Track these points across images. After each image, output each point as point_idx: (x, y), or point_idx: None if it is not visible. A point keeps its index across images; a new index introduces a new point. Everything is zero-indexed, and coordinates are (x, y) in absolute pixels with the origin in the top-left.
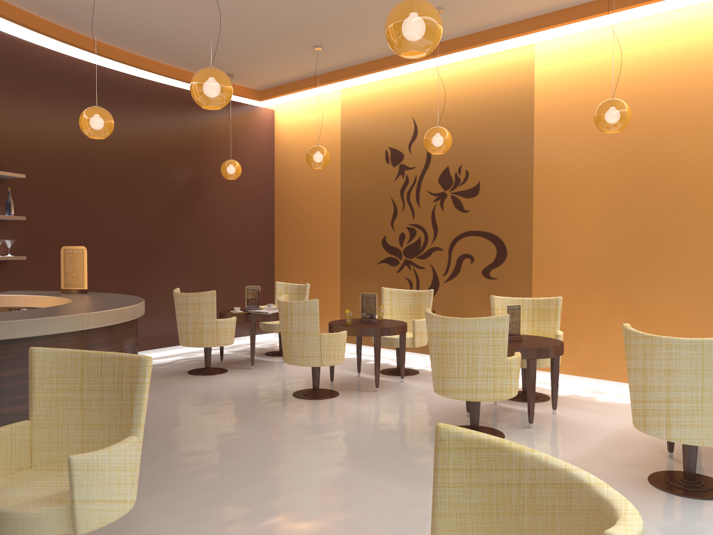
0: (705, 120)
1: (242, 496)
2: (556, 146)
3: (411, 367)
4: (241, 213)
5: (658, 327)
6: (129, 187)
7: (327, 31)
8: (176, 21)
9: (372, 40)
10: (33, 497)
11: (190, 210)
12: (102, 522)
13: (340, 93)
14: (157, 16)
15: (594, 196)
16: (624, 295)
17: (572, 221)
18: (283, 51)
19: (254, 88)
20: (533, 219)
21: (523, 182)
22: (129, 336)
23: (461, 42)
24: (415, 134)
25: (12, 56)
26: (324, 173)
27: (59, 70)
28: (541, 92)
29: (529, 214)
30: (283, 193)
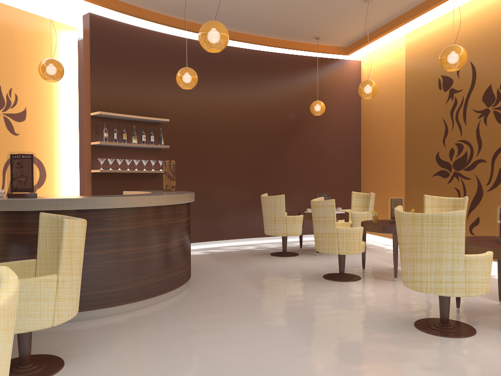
0: None
1: (196, 339)
2: None
3: None
4: (332, 141)
5: None
6: (245, 125)
7: None
8: (255, 2)
9: None
10: None
11: (291, 139)
12: (21, 329)
13: (405, 37)
14: (241, 1)
15: None
16: None
17: None
18: (343, 10)
19: (341, 46)
20: None
21: None
22: (164, 217)
23: None
24: None
25: (165, 46)
26: (393, 104)
27: (196, 51)
28: None
29: None
30: (366, 124)
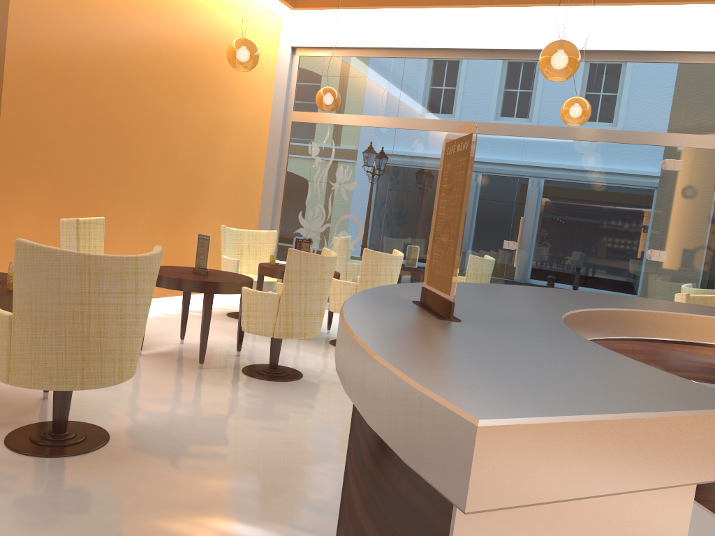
0: (163, 53)
1: None
2: (40, 11)
3: None
4: None
5: (116, 244)
6: None
7: None
8: None
9: None
10: None
11: None
12: None
13: None
14: None
15: (75, 93)
16: (93, 212)
17: (50, 118)
18: None
19: None
20: (2, 101)
21: None
22: None
23: None
24: None
25: None
26: None
27: None
28: None
29: None
30: None
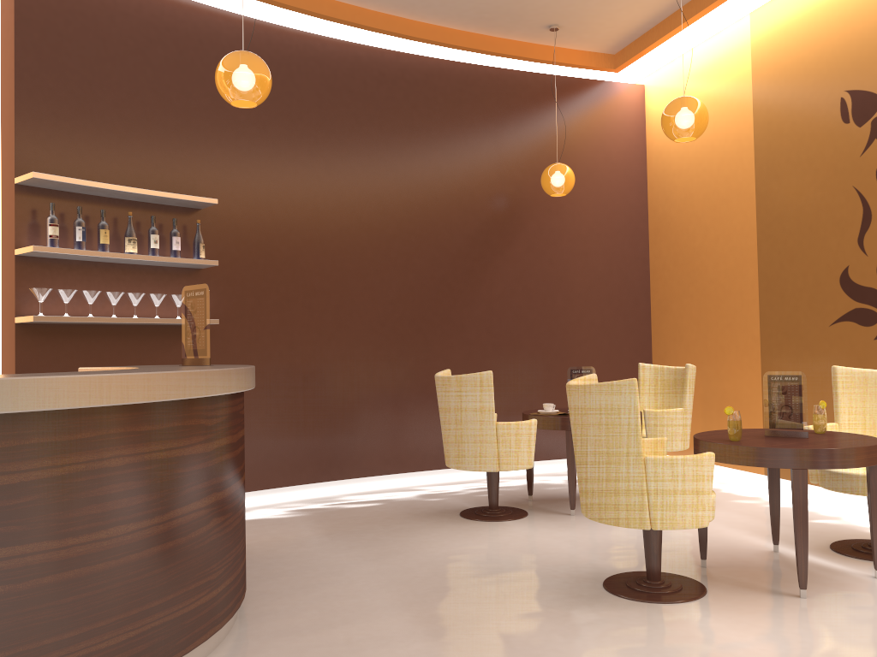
0: None
1: None
2: None
3: None
4: (588, 255)
5: None
6: (399, 218)
7: None
8: None
9: None
10: None
11: (500, 251)
12: None
13: (749, 20)
14: None
15: None
16: None
17: None
18: None
19: (603, 51)
20: None
21: None
22: (141, 441)
23: None
24: None
25: (211, 36)
26: (725, 169)
27: (285, 51)
28: None
29: None
30: (660, 217)
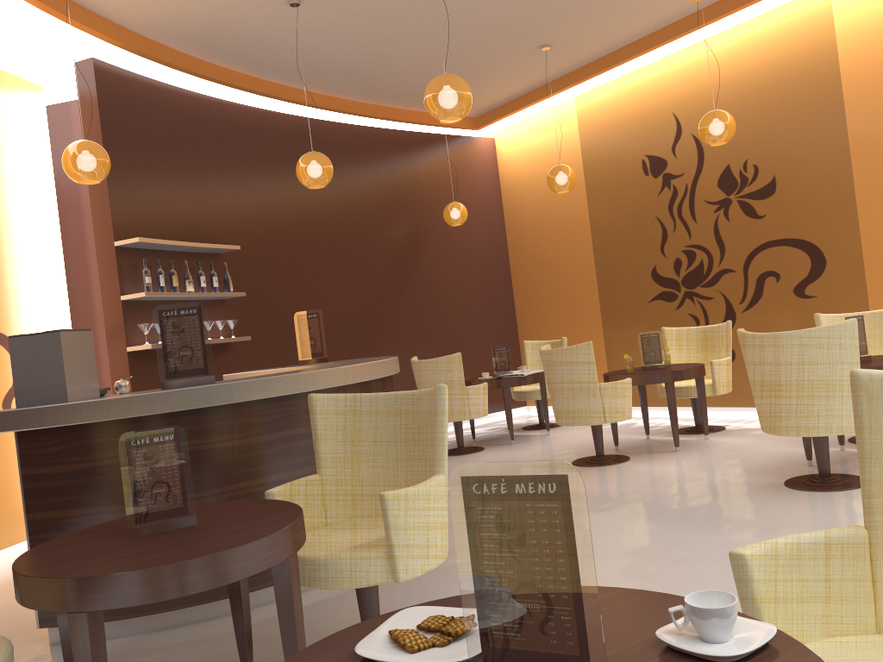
0: None
1: None
2: (878, 111)
3: (713, 424)
4: (470, 266)
5: None
6: (345, 249)
7: (556, 23)
8: (380, 45)
9: (612, 24)
10: (344, 547)
11: (413, 268)
12: (421, 568)
13: (575, 102)
14: (359, 44)
15: None
16: None
17: None
18: (503, 60)
19: (469, 116)
20: (857, 211)
21: (836, 165)
22: None
23: (728, 3)
24: (678, 132)
25: (212, 119)
26: (565, 202)
27: (259, 127)
28: (847, 46)
29: (851, 205)
30: (517, 235)
